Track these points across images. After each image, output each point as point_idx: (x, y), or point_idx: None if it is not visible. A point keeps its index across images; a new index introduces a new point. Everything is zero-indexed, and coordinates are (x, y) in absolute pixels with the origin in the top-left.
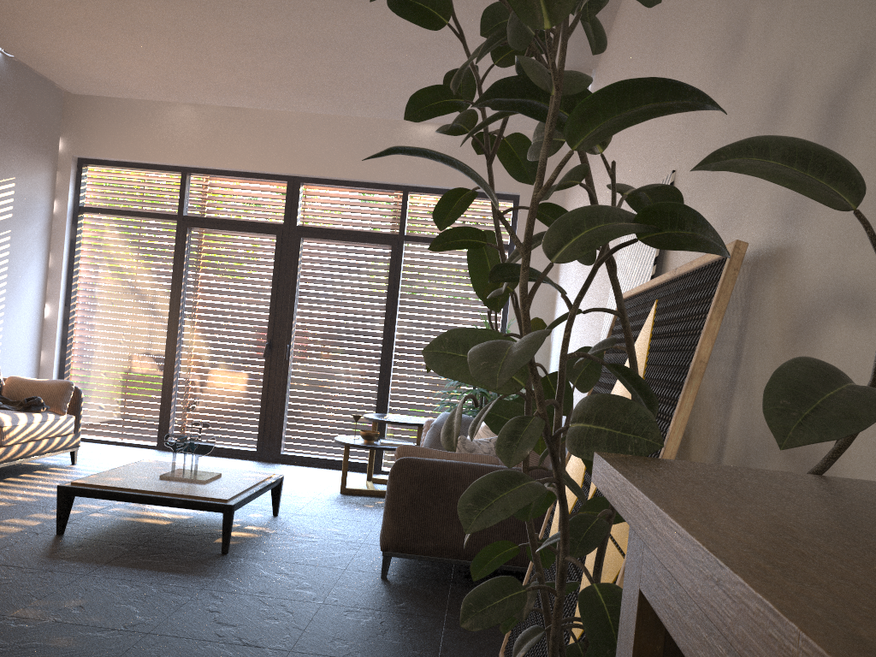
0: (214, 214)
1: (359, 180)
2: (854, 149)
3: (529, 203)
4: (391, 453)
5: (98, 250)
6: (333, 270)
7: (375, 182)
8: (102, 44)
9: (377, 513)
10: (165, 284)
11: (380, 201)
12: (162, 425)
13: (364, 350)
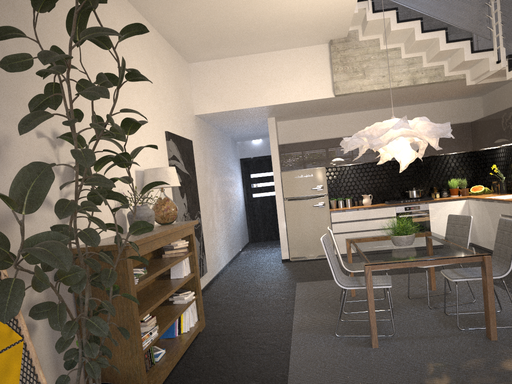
0: None
1: None
2: (10, 167)
3: None
4: None
5: None
6: None
7: None
8: None
9: None
10: None
11: None
12: None
13: None
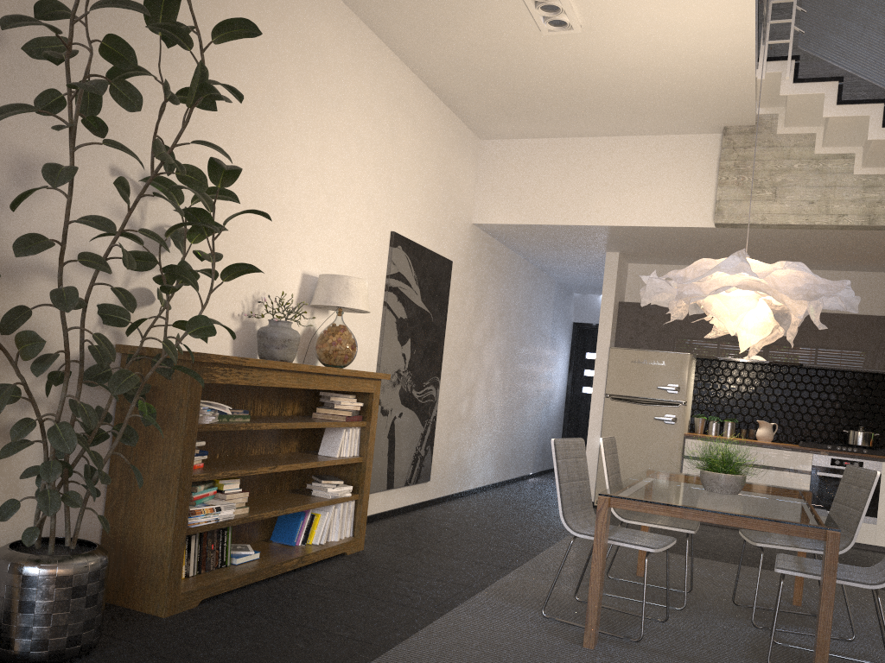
0: None
1: None
2: (46, 202)
3: None
4: None
5: None
6: None
7: None
8: None
9: None
10: None
11: None
12: None
13: None
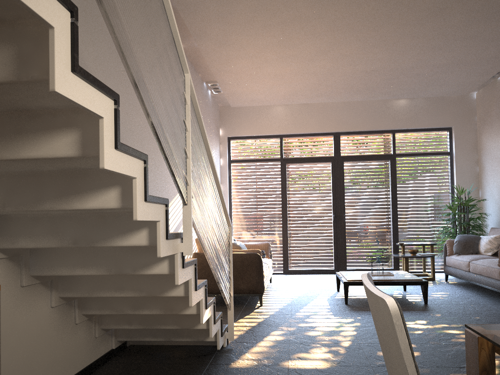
0: (297, 155)
1: (370, 130)
2: None
3: (458, 130)
4: (402, 262)
5: (241, 180)
6: (360, 175)
7: (378, 130)
8: (278, 82)
9: (441, 286)
10: (276, 192)
11: (380, 139)
12: (284, 262)
13: (381, 213)
